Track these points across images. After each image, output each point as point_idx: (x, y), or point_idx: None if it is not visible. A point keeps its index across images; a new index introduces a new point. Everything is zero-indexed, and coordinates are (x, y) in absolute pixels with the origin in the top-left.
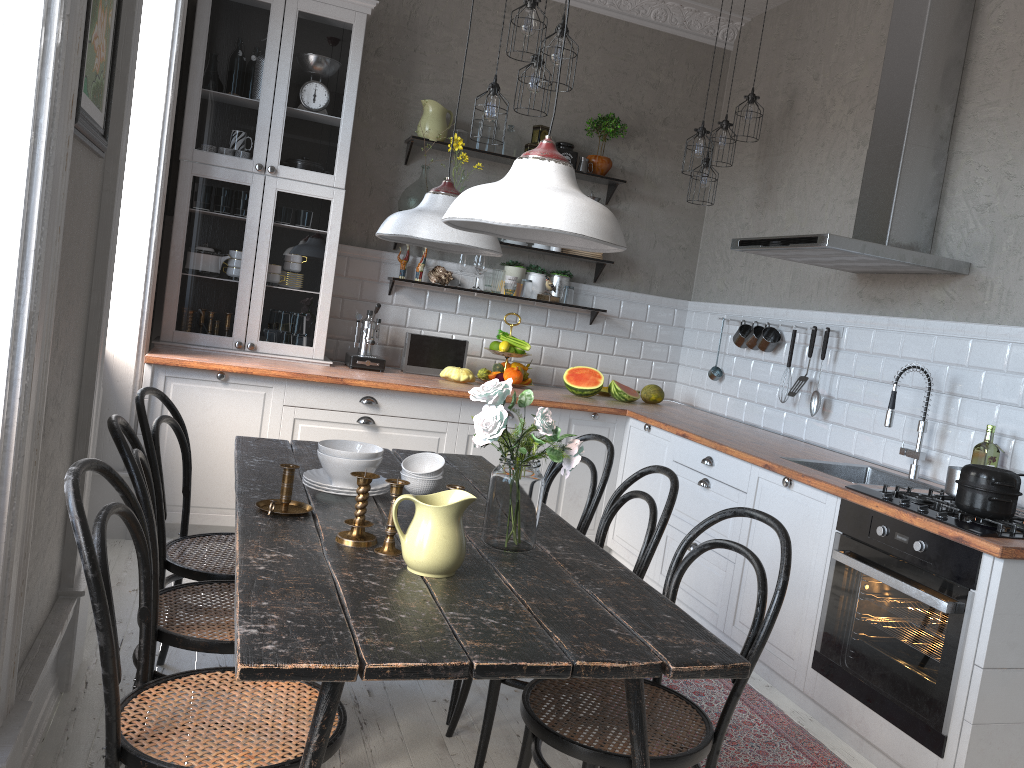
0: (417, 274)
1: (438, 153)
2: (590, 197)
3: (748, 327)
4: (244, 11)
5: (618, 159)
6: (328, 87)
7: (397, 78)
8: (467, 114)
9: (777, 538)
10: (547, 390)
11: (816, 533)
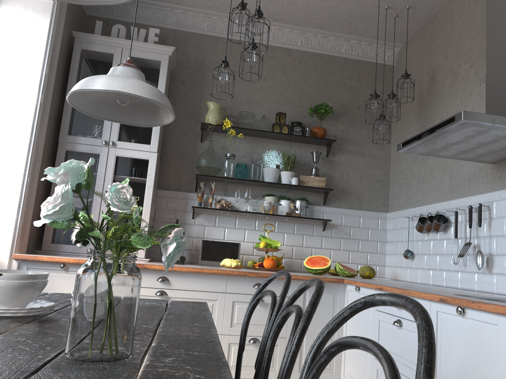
0: (208, 204)
1: (220, 134)
2: (314, 152)
3: (425, 218)
4: (98, 59)
5: (331, 130)
6: None
7: (195, 95)
8: (237, 111)
9: (460, 363)
10: (295, 272)
11: (494, 354)
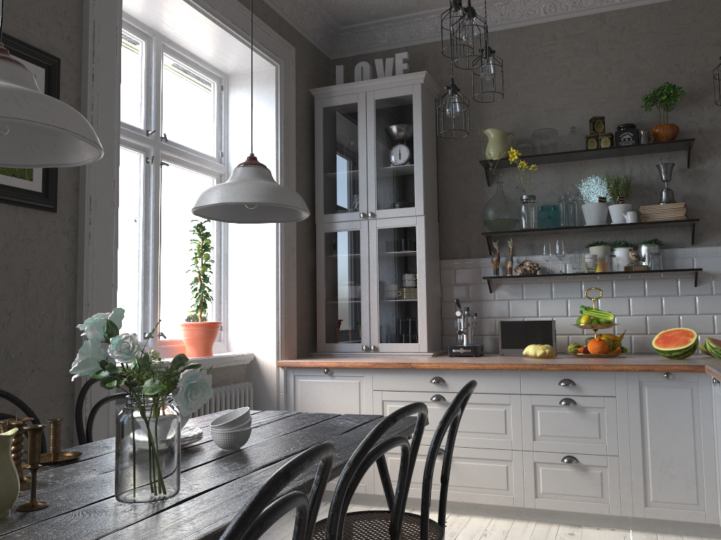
0: (507, 270)
1: (514, 169)
2: (661, 165)
3: None
4: (342, 114)
5: (692, 122)
6: (402, 144)
7: (471, 123)
8: (533, 131)
9: None
10: (643, 357)
11: None
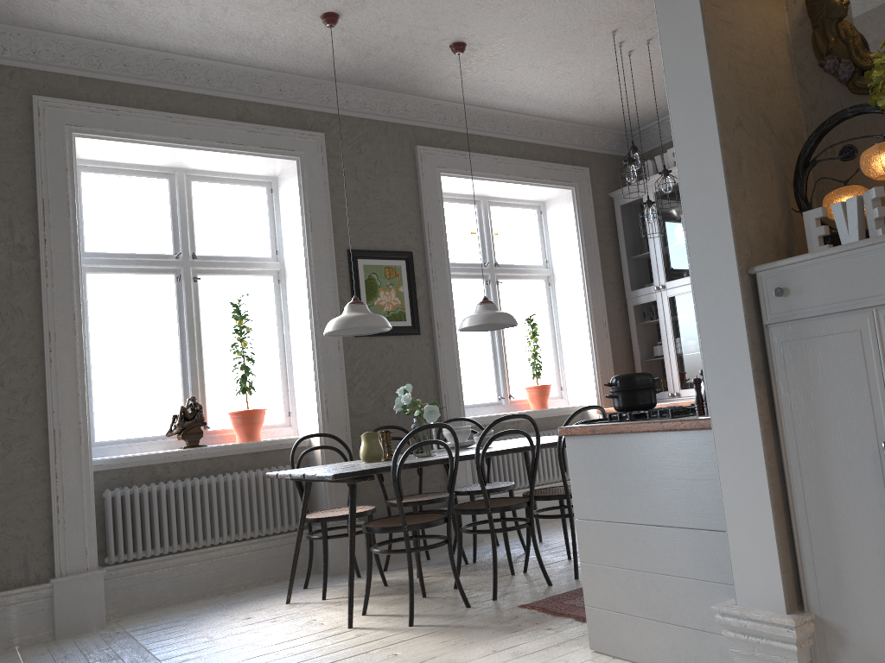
0: None
1: None
2: None
3: None
4: (633, 208)
5: None
6: (677, 225)
7: None
8: None
9: None
10: None
11: None
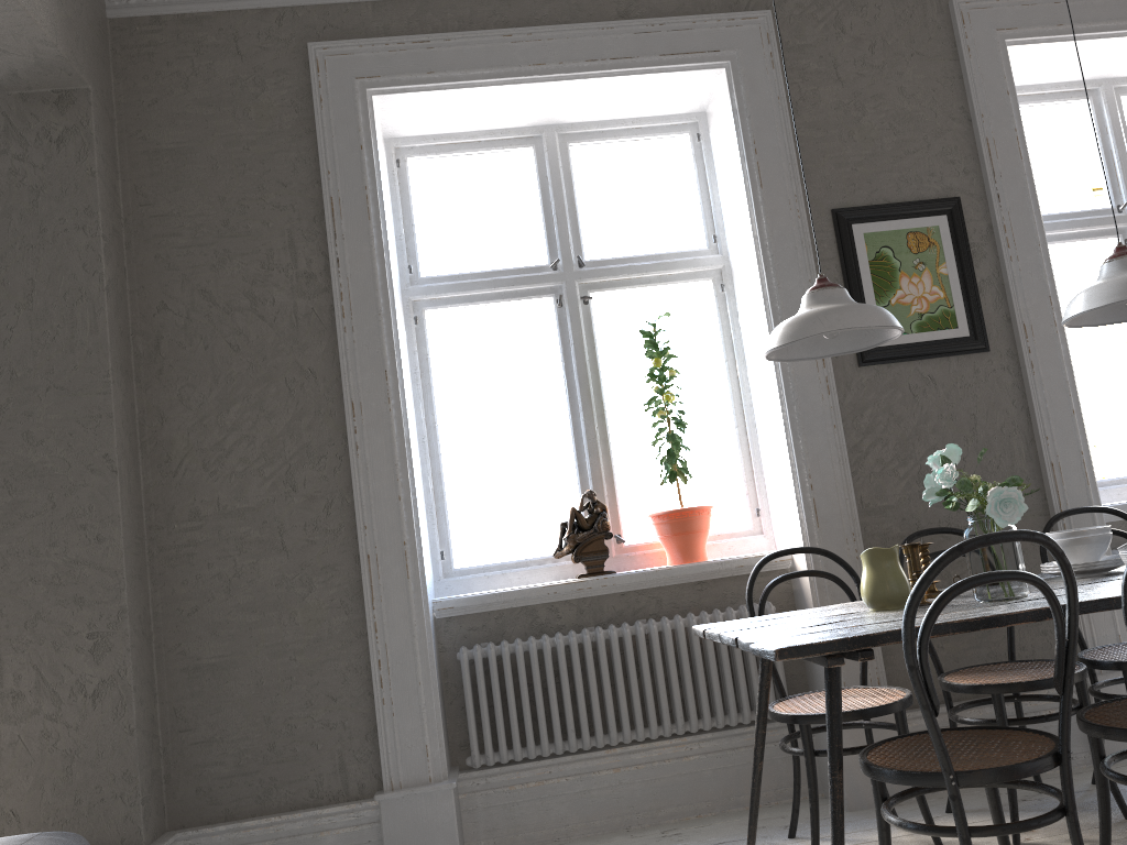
0: None
1: None
2: None
3: None
4: None
5: None
6: None
7: None
8: None
9: None
10: None
11: None
